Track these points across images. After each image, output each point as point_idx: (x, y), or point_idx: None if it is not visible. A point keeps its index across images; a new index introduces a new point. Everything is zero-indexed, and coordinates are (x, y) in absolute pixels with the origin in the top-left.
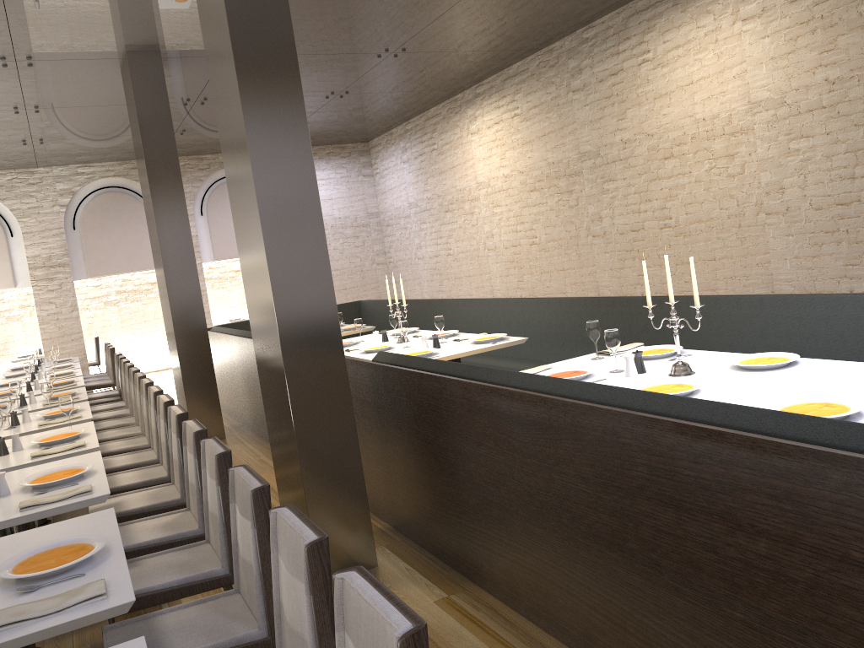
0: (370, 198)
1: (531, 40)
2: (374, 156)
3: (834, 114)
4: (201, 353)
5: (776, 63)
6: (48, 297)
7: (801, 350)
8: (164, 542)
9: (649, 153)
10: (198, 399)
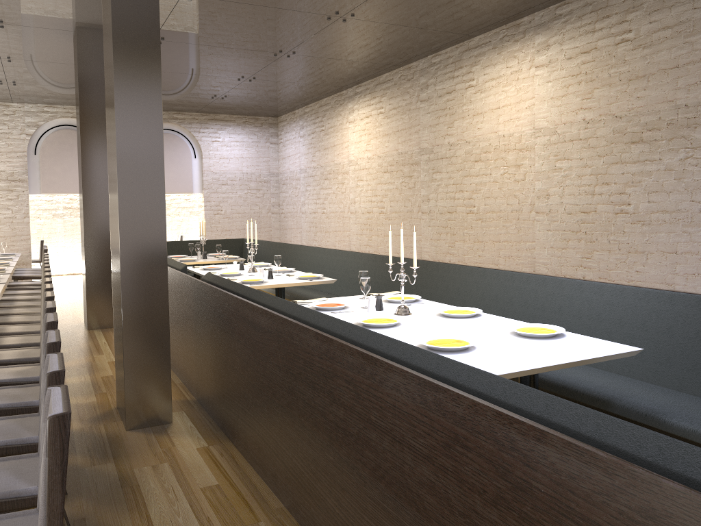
0: (273, 161)
1: (394, 58)
2: (280, 129)
3: (586, 145)
4: (103, 261)
5: (554, 102)
6: (7, 204)
7: (503, 310)
8: (12, 382)
9: (465, 155)
10: (96, 295)
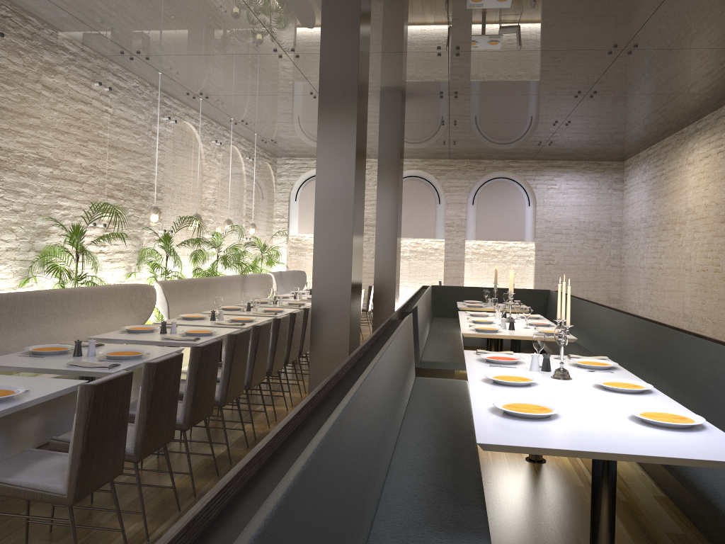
0: (616, 209)
1: (724, 86)
2: (625, 174)
3: None
4: (388, 298)
5: None
6: None
7: (721, 397)
8: None
9: None
10: None
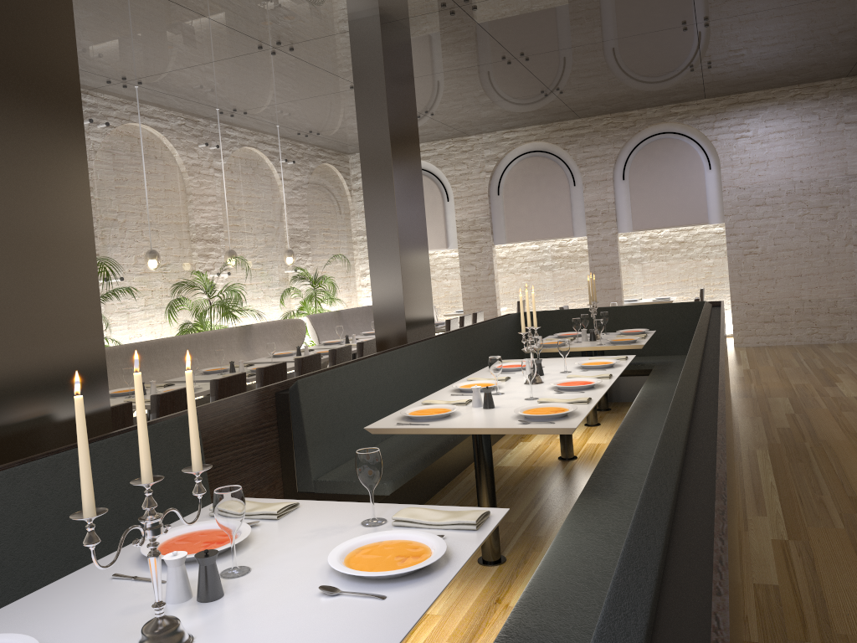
0: (853, 154)
1: None
2: None
3: None
4: None
5: None
6: (470, 259)
7: None
8: None
9: None
10: None
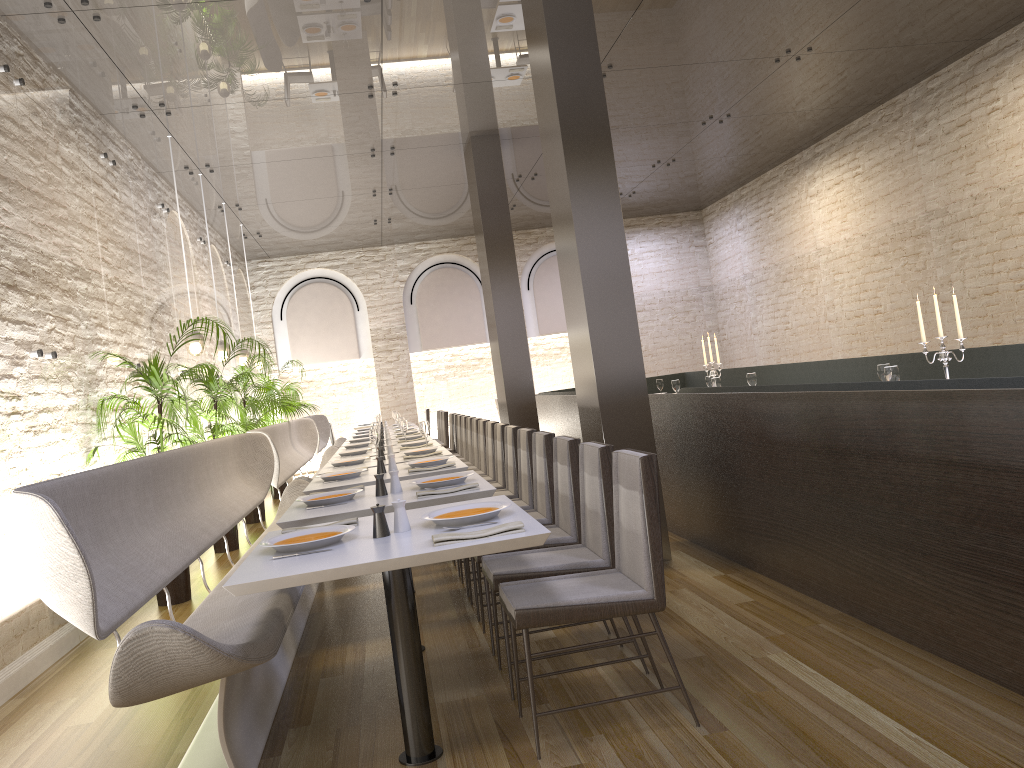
0: (703, 270)
1: (869, 94)
2: (707, 225)
3: None
4: (527, 409)
5: None
6: (387, 368)
7: None
8: None
9: (1001, 208)
10: None
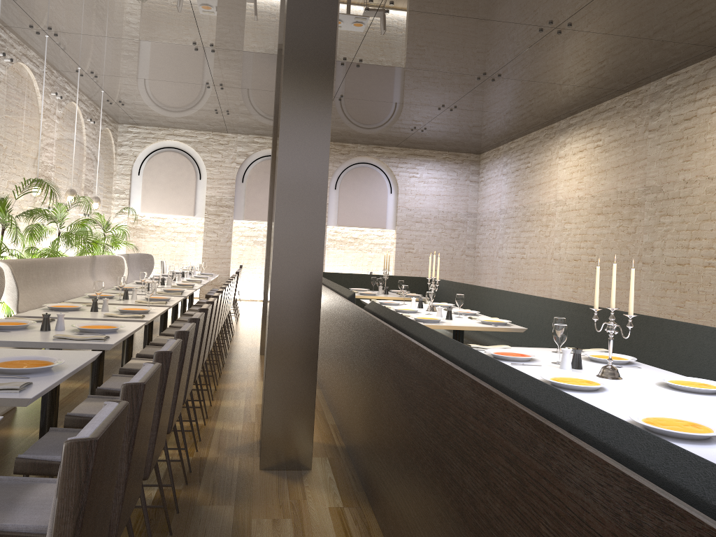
0: (472, 200)
1: (618, 81)
2: (482, 166)
3: None
4: None
5: None
6: (213, 228)
7: None
8: None
9: (706, 194)
10: None
